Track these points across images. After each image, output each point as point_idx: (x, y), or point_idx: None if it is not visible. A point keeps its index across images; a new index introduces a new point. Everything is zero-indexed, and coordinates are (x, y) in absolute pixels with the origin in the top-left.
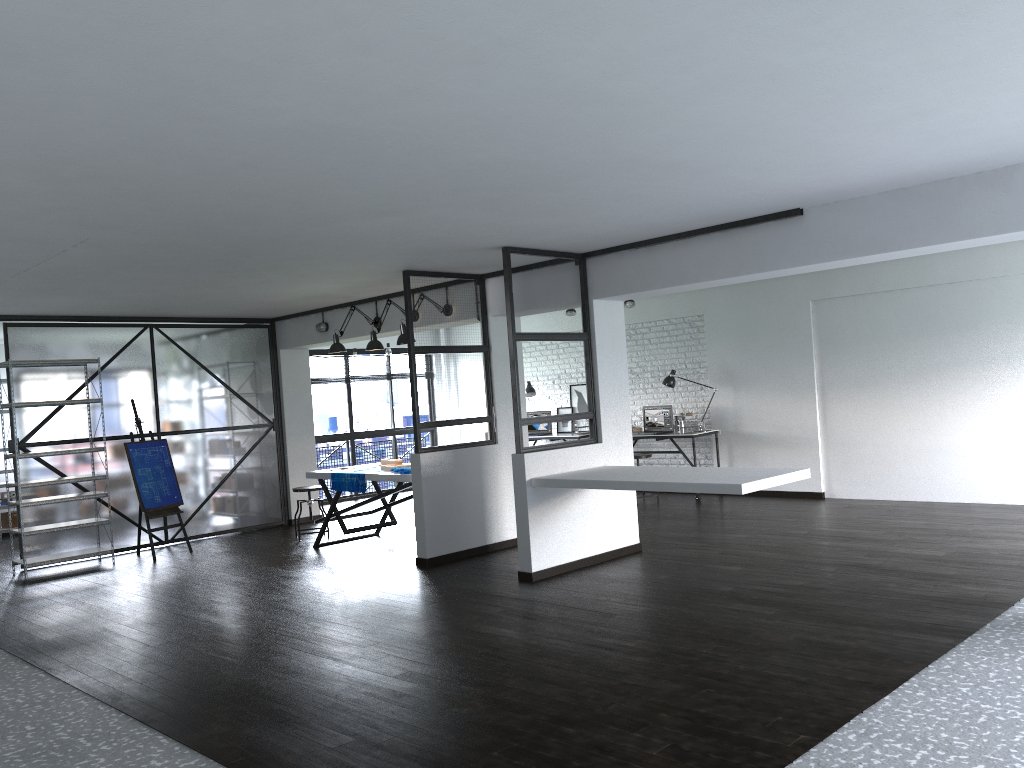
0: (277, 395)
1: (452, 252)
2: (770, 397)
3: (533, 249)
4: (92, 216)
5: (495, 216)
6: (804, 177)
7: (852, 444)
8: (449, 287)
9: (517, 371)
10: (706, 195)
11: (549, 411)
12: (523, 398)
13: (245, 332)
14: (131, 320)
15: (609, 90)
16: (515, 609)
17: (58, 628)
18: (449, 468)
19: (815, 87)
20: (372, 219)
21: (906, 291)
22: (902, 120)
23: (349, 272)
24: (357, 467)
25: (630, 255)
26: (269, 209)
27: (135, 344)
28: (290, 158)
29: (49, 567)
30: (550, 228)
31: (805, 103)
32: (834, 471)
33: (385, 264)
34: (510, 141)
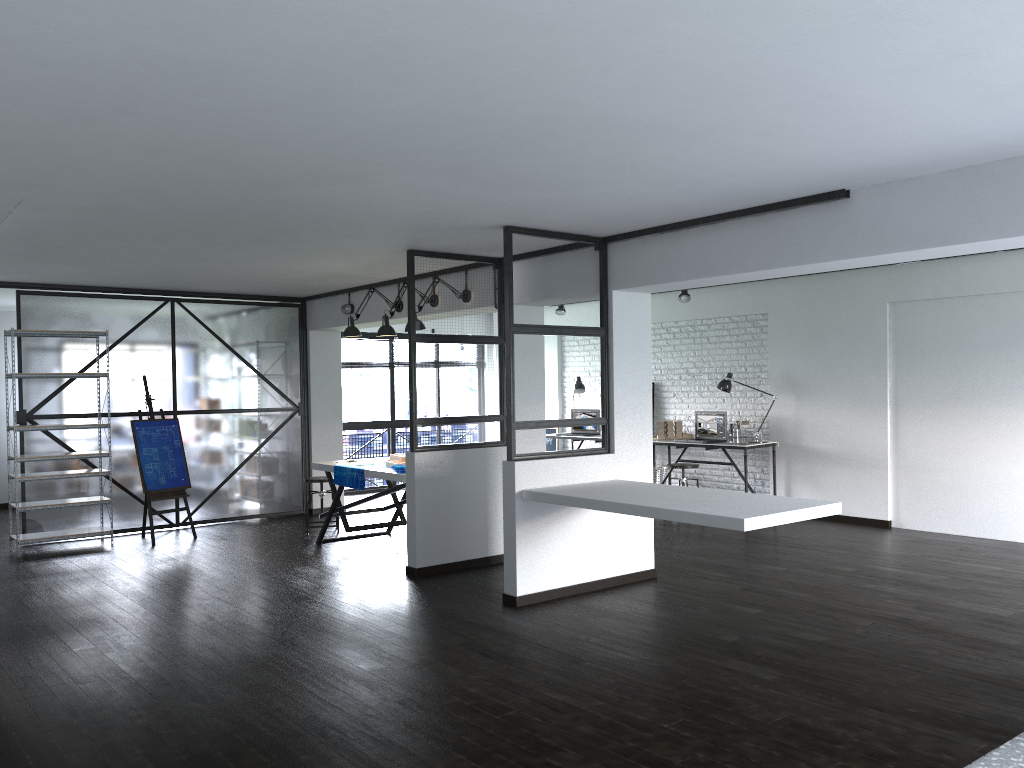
0: (304, 378)
1: (449, 230)
2: (836, 409)
3: (541, 230)
4: (0, 172)
5: (471, 187)
6: (836, 147)
7: (926, 468)
8: (461, 270)
9: (513, 368)
10: (718, 168)
11: (598, 410)
12: (542, 397)
13: (273, 311)
14: (151, 293)
15: (511, 7)
16: (478, 642)
17: (1, 618)
18: (448, 470)
19: (800, 8)
20: (327, 186)
21: (1000, 296)
22: (943, 65)
23: (348, 249)
24: (367, 460)
25: (654, 241)
26: (196, 169)
27: (154, 318)
28: (165, 101)
29: (50, 544)
30: (547, 205)
31: (796, 35)
32: (904, 498)
33: (382, 242)
34: (425, 84)
